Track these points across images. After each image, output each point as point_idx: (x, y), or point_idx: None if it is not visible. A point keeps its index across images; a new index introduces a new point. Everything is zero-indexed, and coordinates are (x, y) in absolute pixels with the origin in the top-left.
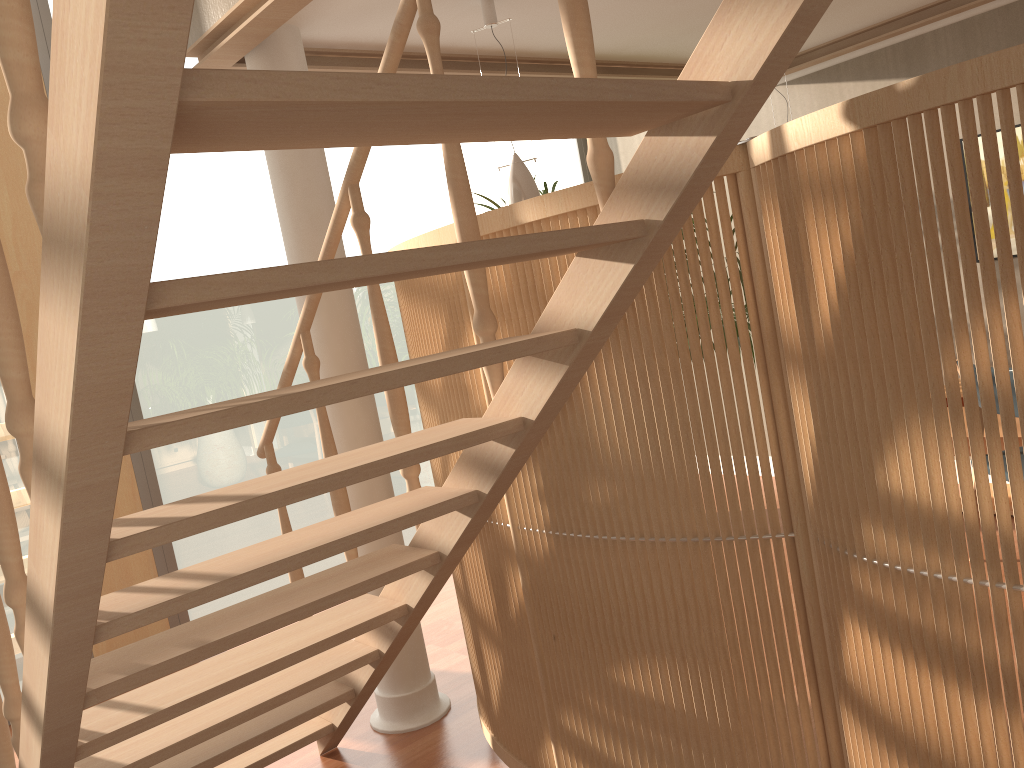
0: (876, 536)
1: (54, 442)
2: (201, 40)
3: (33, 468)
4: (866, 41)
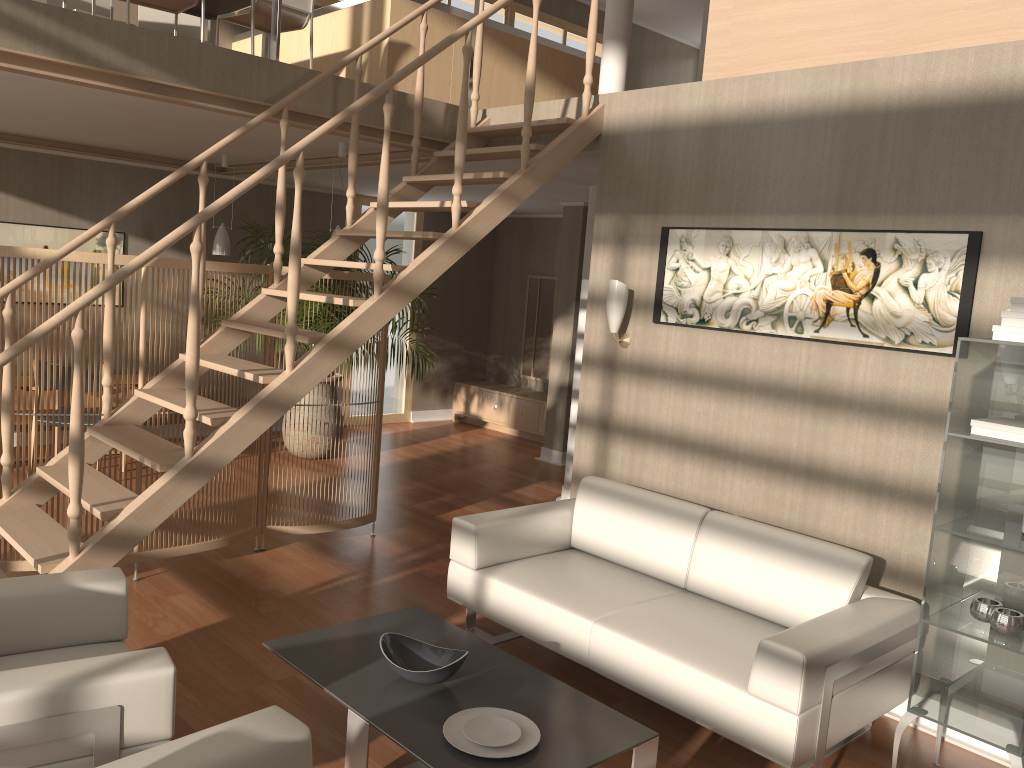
0: (309, 396)
1: (357, 337)
2: None
3: (326, 346)
4: None
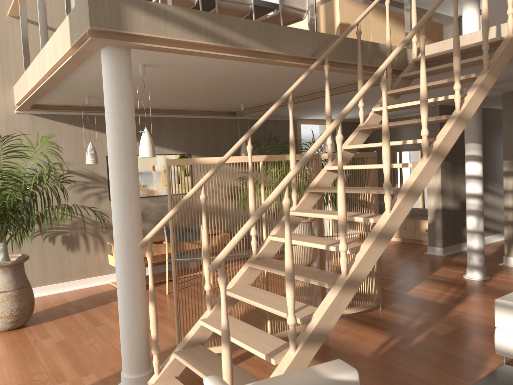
0: None
1: (420, 186)
2: (117, 31)
3: (406, 194)
4: (80, 111)
